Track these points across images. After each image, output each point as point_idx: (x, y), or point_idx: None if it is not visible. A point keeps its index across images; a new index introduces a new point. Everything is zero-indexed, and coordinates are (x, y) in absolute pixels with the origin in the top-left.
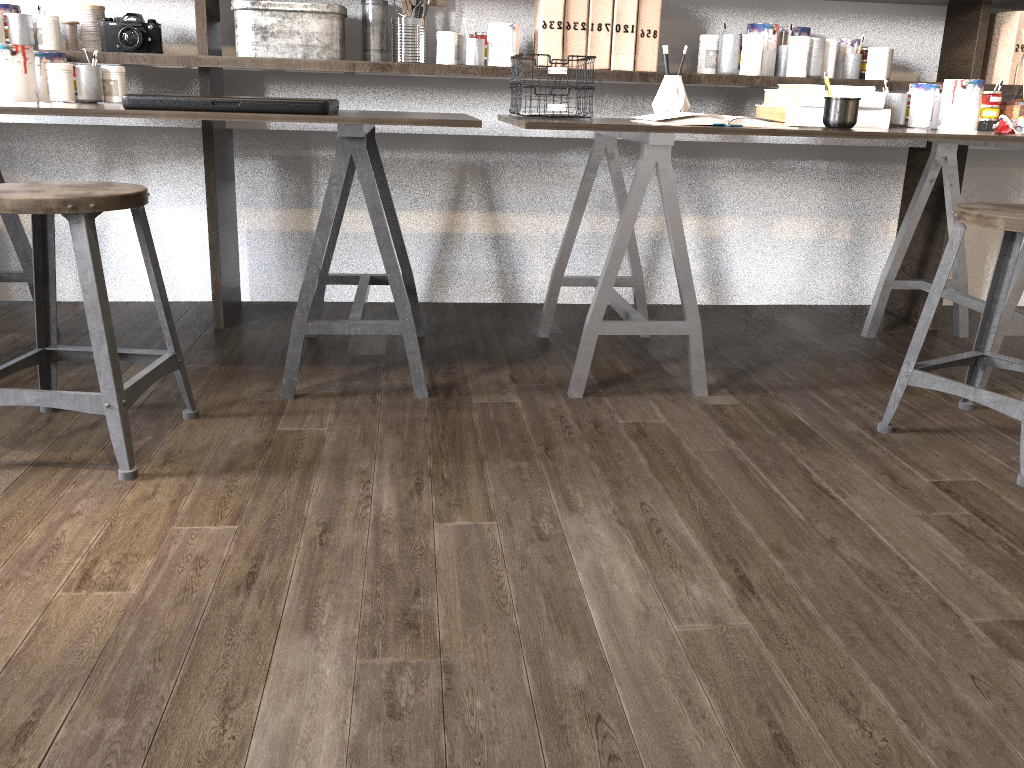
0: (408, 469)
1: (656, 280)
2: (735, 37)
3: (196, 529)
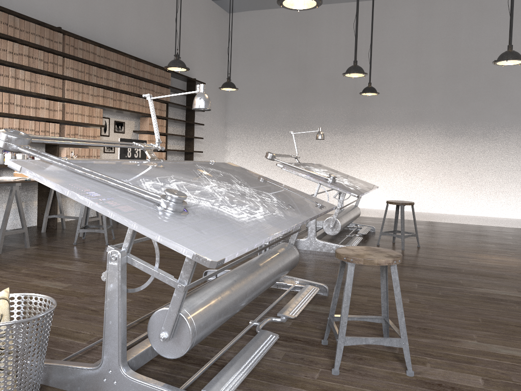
0: None
1: None
2: (3, 154)
3: None
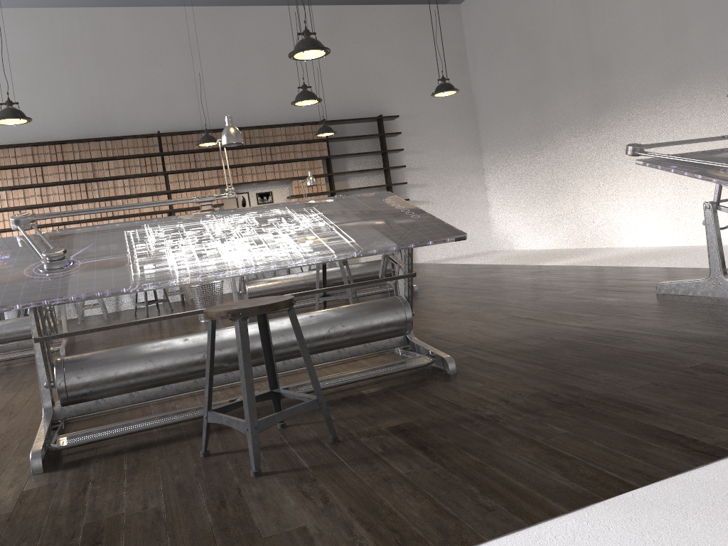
0: None
1: (119, 304)
2: None
3: None
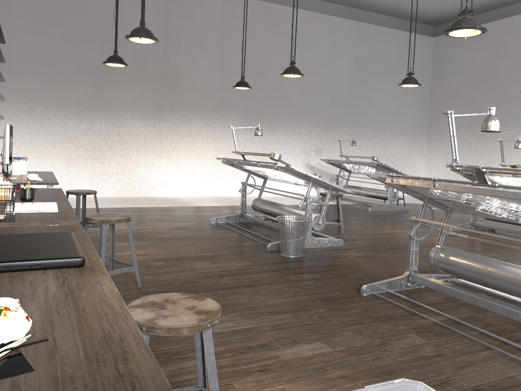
0: (167, 362)
1: None
2: None
3: (240, 389)
